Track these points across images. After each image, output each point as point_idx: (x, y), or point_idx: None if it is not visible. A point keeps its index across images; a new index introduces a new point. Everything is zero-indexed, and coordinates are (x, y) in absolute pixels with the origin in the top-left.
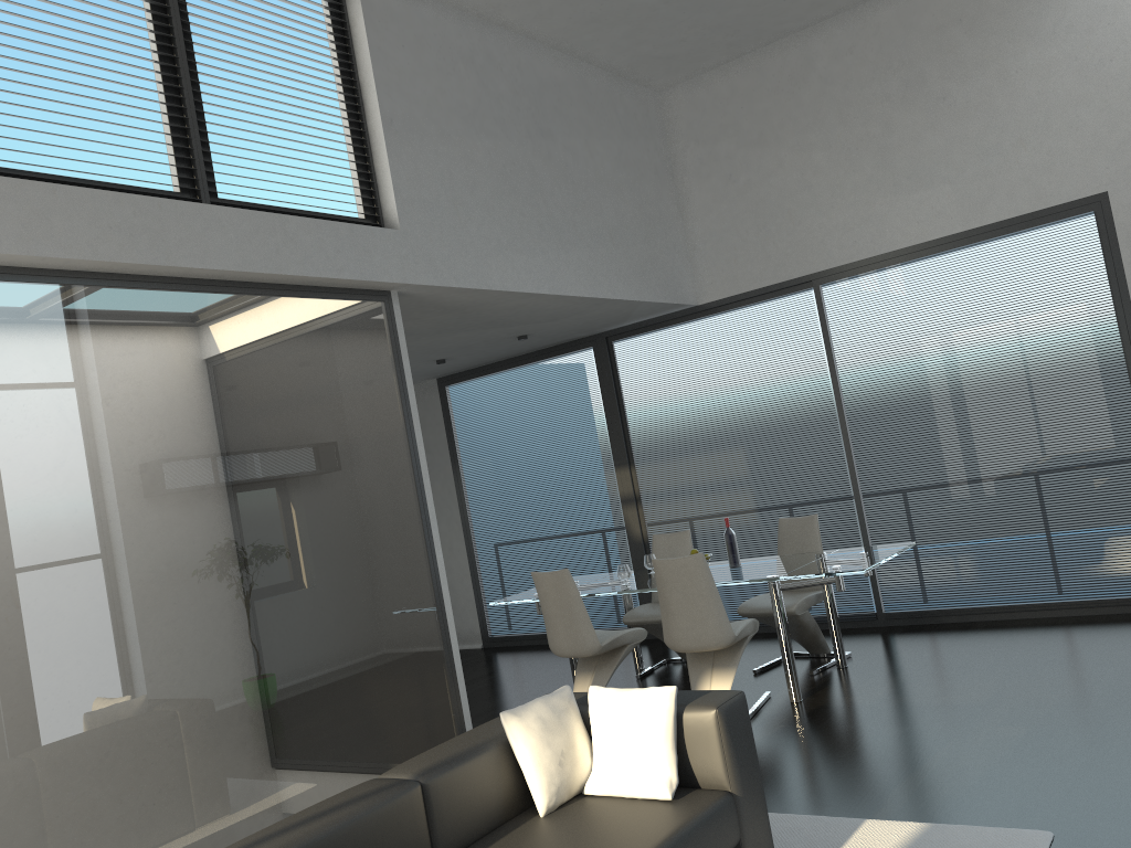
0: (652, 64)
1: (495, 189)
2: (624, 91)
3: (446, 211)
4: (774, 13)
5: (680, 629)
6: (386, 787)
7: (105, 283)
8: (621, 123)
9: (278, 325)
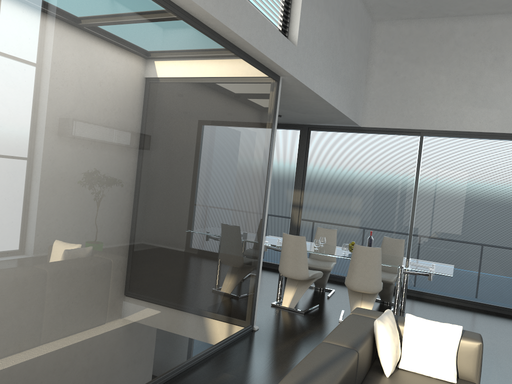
0: (383, 7)
1: (325, 42)
2: (365, 15)
3: (310, 45)
4: (452, 5)
5: (357, 280)
6: (346, 351)
7: (193, 23)
8: (361, 30)
9: (244, 76)
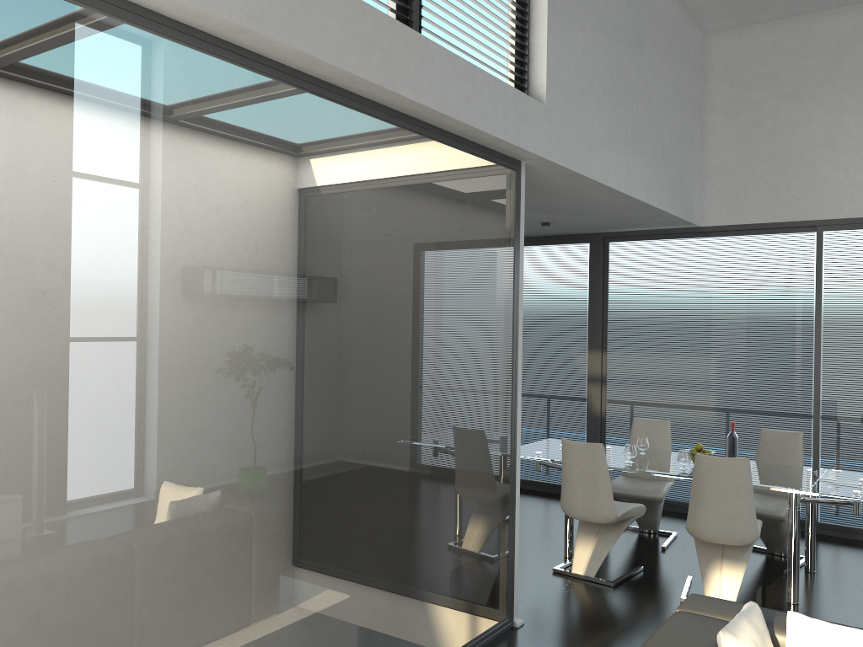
0: (719, 6)
1: (605, 87)
2: (686, 25)
3: (575, 97)
4: None
5: (708, 521)
6: None
7: (329, 94)
8: (681, 53)
9: (445, 173)
